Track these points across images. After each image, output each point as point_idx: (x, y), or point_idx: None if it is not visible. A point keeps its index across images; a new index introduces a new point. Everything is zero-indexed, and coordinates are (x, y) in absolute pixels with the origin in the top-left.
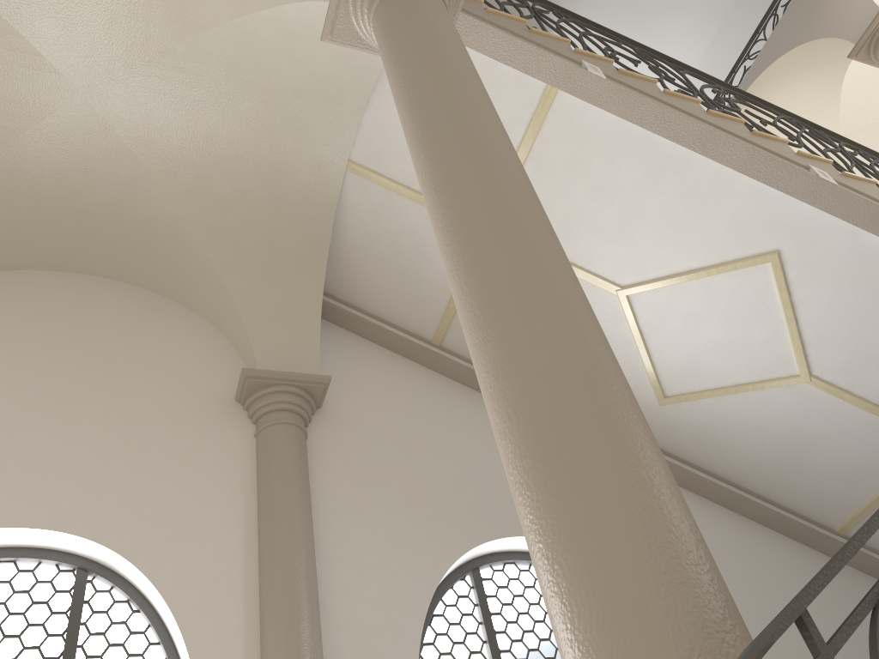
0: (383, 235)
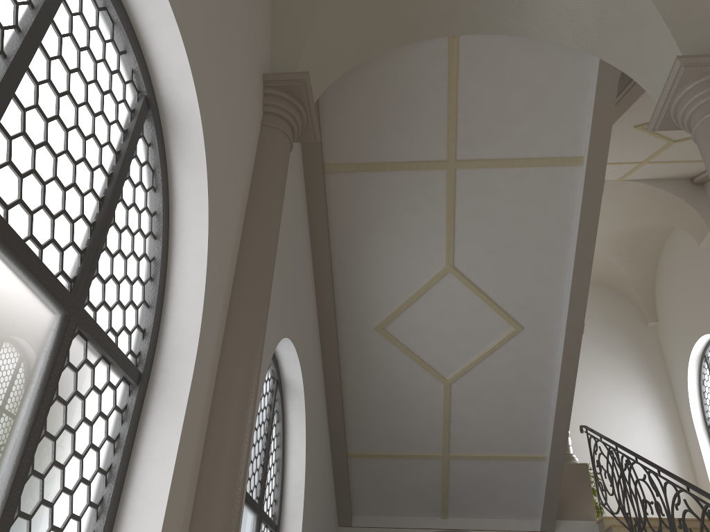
0: (402, 88)
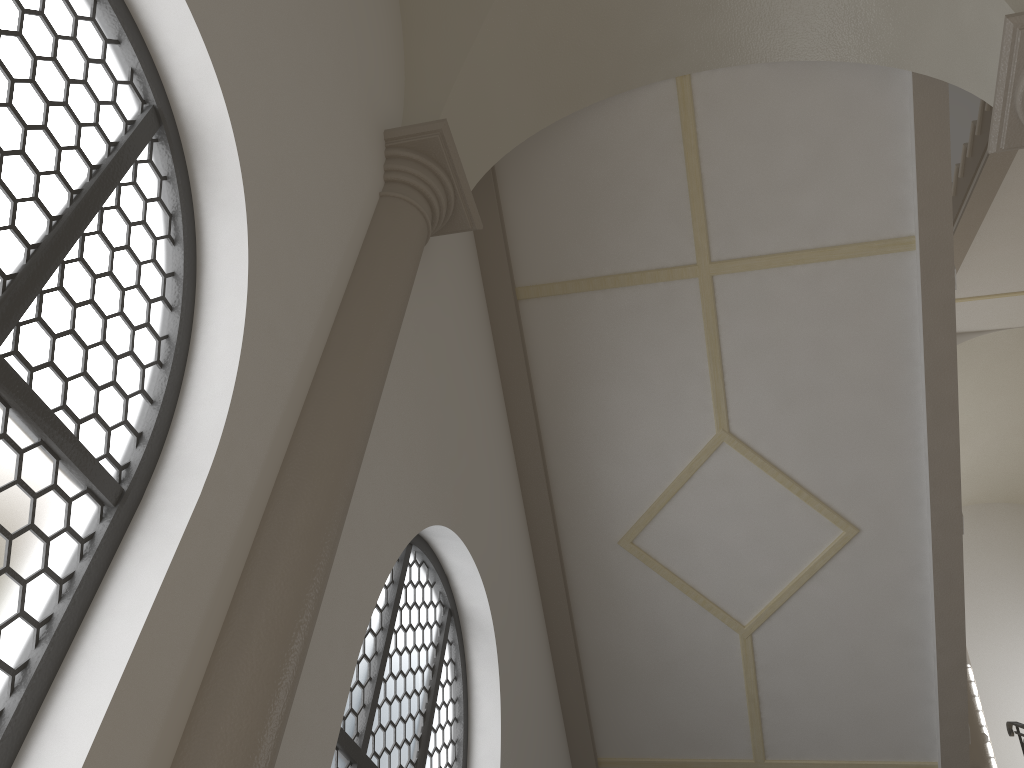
0: (617, 162)
